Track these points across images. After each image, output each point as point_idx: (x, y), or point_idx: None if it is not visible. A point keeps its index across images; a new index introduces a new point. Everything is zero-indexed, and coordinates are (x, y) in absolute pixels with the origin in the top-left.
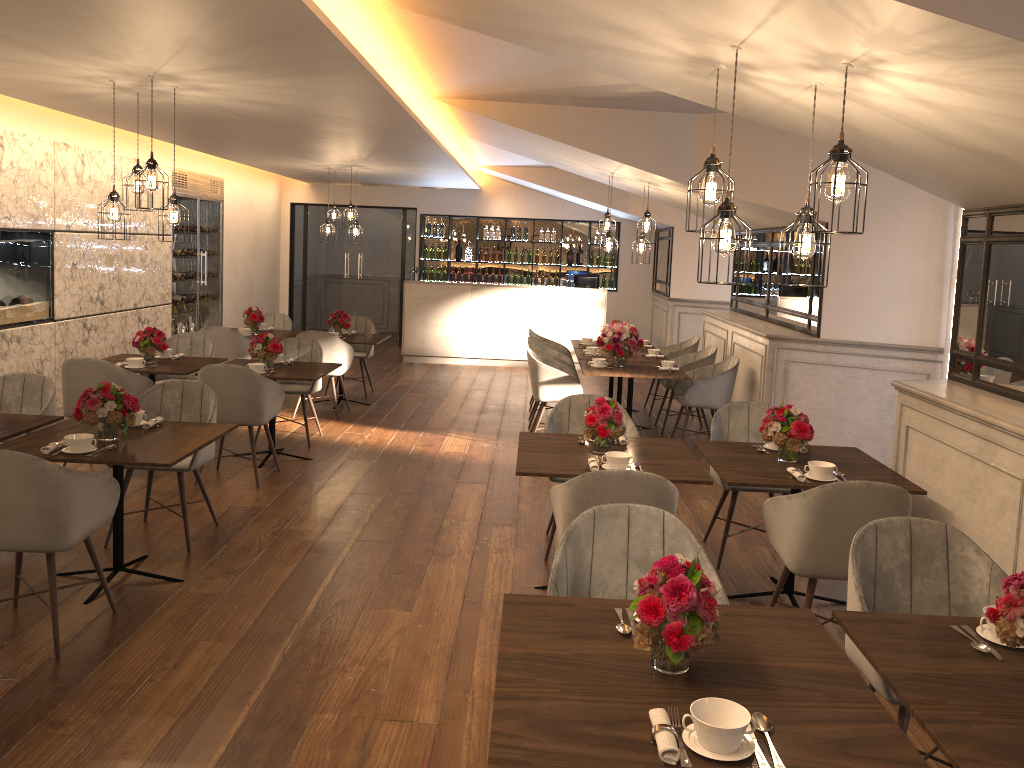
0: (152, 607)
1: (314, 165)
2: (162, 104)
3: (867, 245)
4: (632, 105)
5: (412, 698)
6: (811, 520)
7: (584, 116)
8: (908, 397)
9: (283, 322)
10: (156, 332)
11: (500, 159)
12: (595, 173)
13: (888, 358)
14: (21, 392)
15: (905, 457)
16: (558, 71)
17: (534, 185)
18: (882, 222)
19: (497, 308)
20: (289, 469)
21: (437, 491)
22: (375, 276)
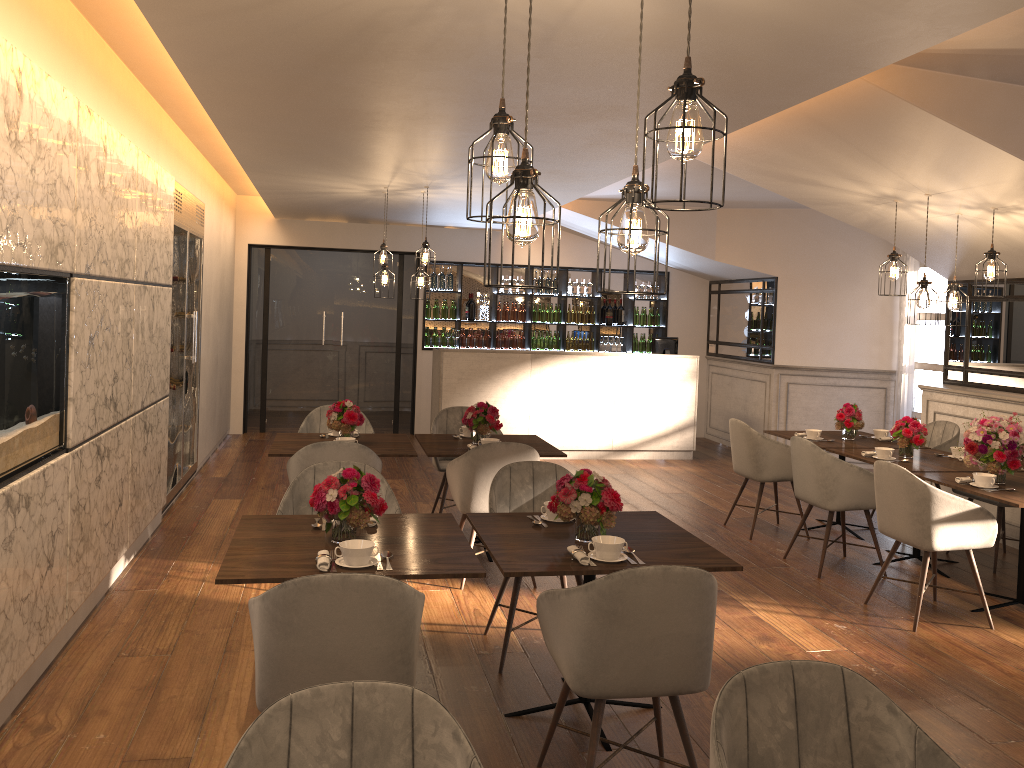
0: None
1: (367, 185)
2: (448, 4)
3: None
4: None
5: None
6: None
7: (1005, 97)
8: None
9: None
10: (367, 479)
11: None
12: (865, 197)
13: None
14: (347, 747)
15: None
16: None
17: (594, 224)
18: None
19: (564, 383)
20: (668, 746)
21: None
22: (362, 341)
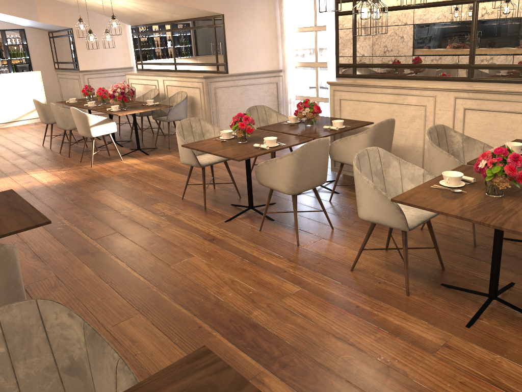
0: None
1: None
2: None
3: (243, 24)
4: None
5: (272, 286)
6: (370, 142)
7: None
8: (338, 87)
9: None
10: None
11: None
12: None
13: (260, 78)
14: None
15: (340, 113)
16: None
17: None
18: (248, 12)
19: None
20: None
21: (86, 201)
22: None
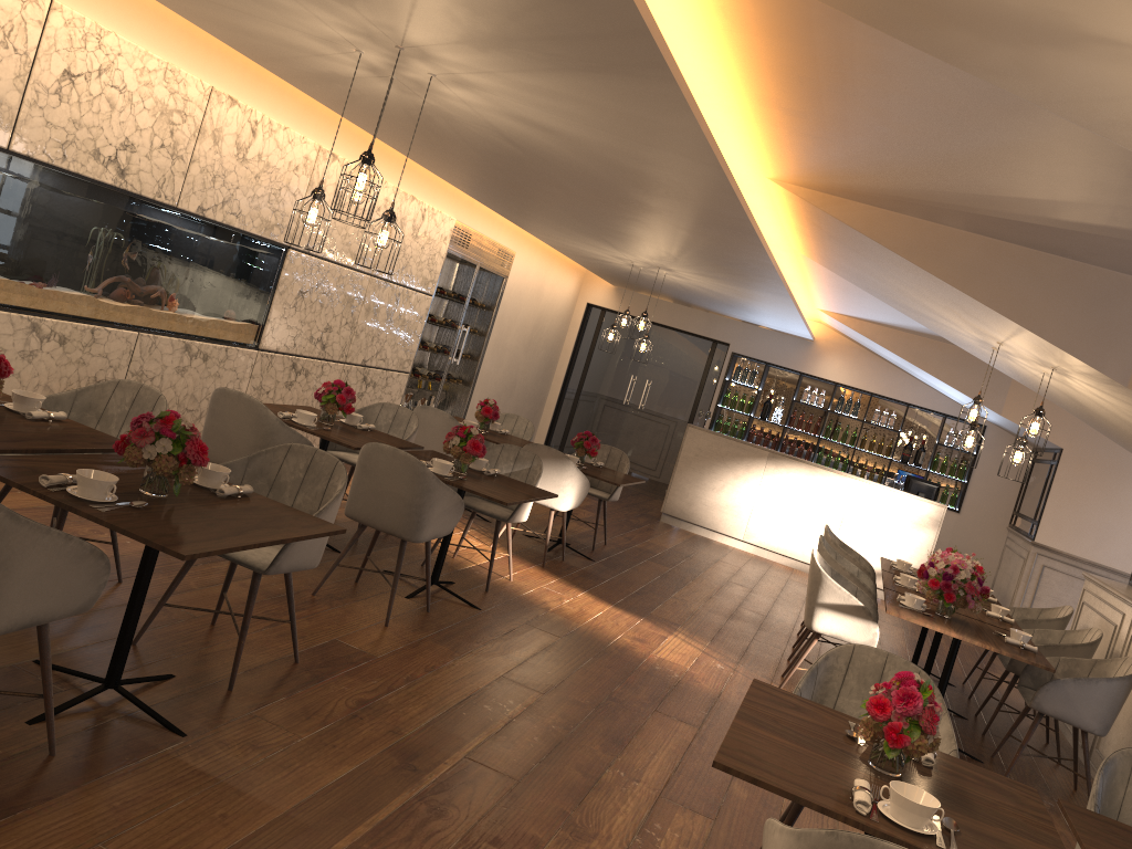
0: (107, 765)
1: (616, 257)
2: (427, 110)
3: None
4: (1059, 246)
5: None
6: None
7: (980, 248)
8: None
9: (524, 429)
10: (345, 388)
11: (846, 304)
12: (973, 340)
13: None
14: (129, 406)
15: None
16: (962, 157)
17: (883, 350)
18: None
19: (794, 489)
20: (442, 613)
21: (621, 715)
22: (659, 411)
